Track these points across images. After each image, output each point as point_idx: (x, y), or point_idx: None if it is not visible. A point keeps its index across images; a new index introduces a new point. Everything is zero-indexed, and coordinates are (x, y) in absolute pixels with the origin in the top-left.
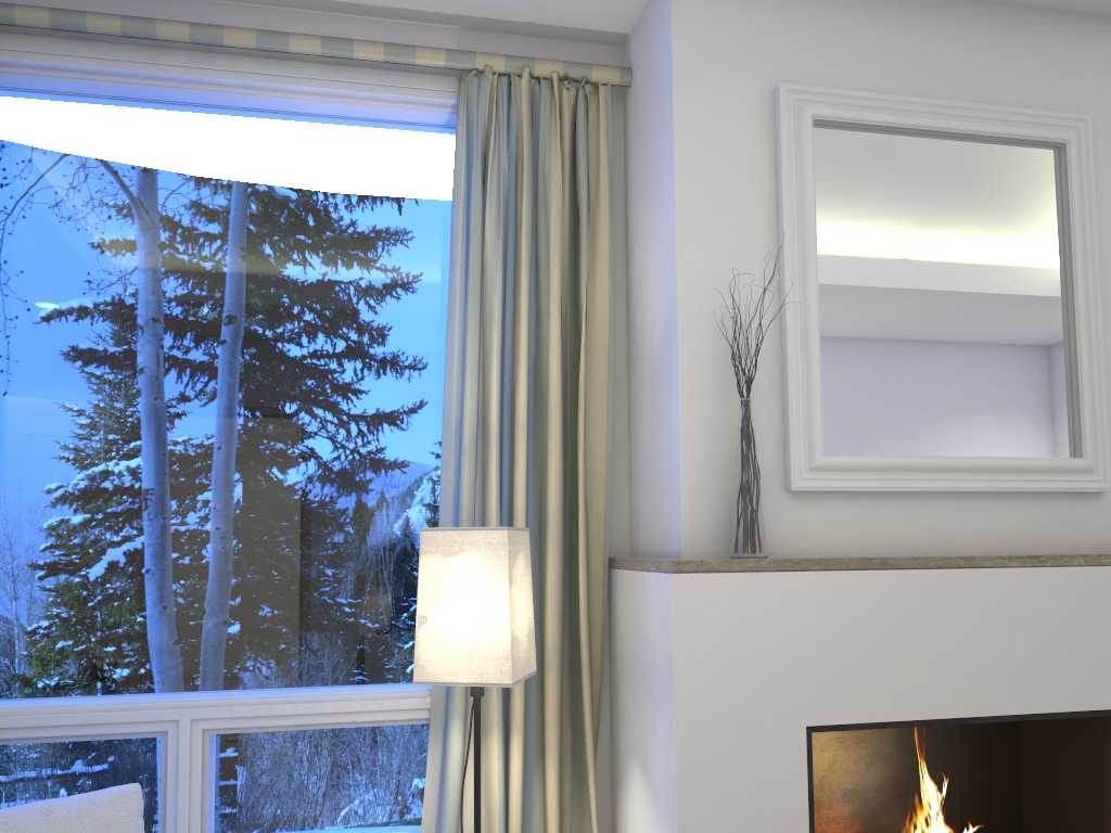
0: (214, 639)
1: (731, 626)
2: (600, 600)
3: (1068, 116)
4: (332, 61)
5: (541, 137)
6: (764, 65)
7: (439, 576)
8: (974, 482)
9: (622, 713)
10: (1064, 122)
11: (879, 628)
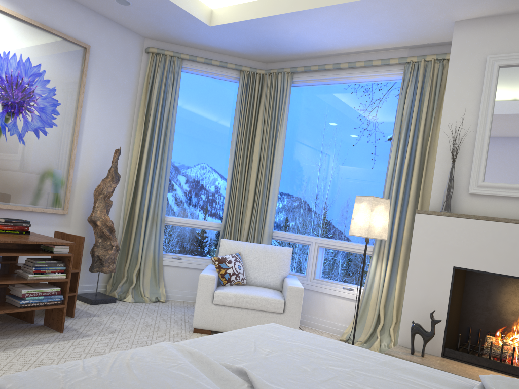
0: (325, 224)
1: (432, 231)
2: None
3: None
4: (370, 66)
5: (425, 80)
6: (485, 49)
7: (357, 208)
8: None
9: None
10: None
11: (487, 240)
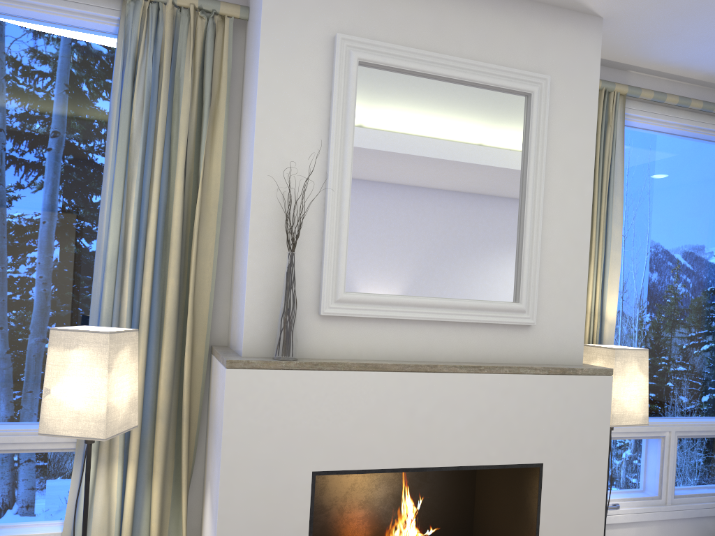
0: None
1: (266, 405)
2: (201, 375)
3: (535, 75)
4: None
5: (179, 50)
6: (329, 19)
7: (61, 362)
8: (446, 315)
9: (208, 450)
10: (532, 79)
11: (368, 409)
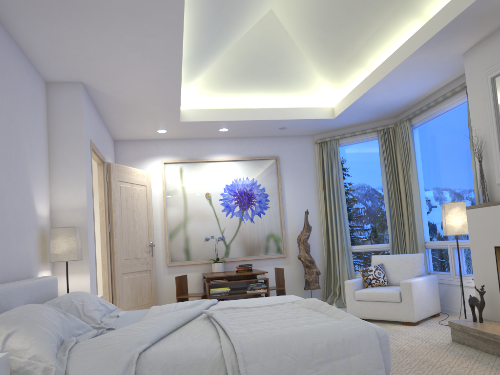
0: None
1: (477, 221)
2: None
3: None
4: (450, 96)
5: None
6: (483, 68)
7: (442, 213)
8: None
9: None
10: None
11: None
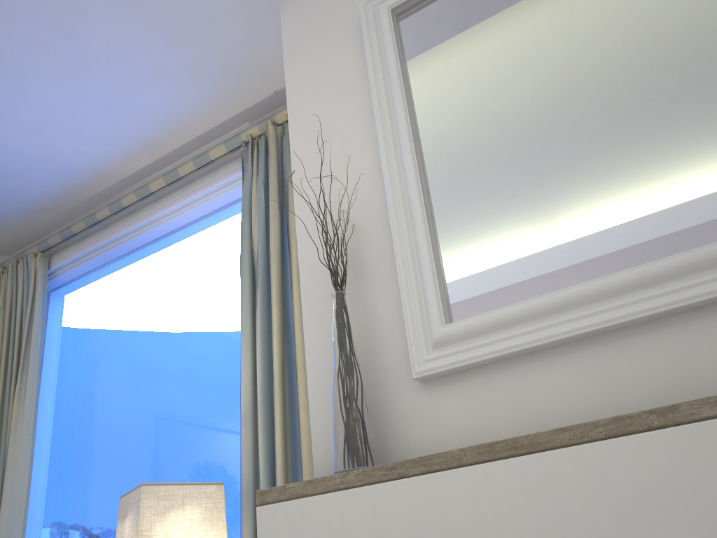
0: None
1: None
2: None
3: None
4: (185, 185)
5: (285, 160)
6: (354, 0)
7: None
8: (692, 289)
9: None
10: None
11: None
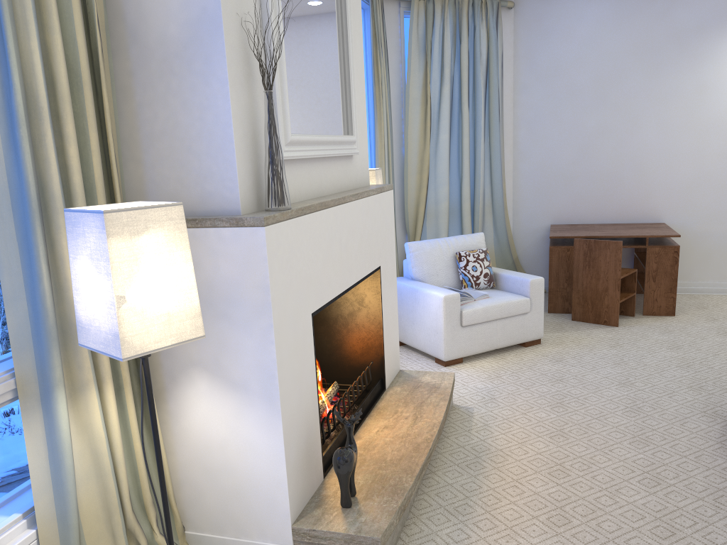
0: None
1: (287, 258)
2: None
3: None
4: None
5: None
6: None
7: (131, 256)
8: (329, 151)
9: None
10: None
11: (326, 246)
